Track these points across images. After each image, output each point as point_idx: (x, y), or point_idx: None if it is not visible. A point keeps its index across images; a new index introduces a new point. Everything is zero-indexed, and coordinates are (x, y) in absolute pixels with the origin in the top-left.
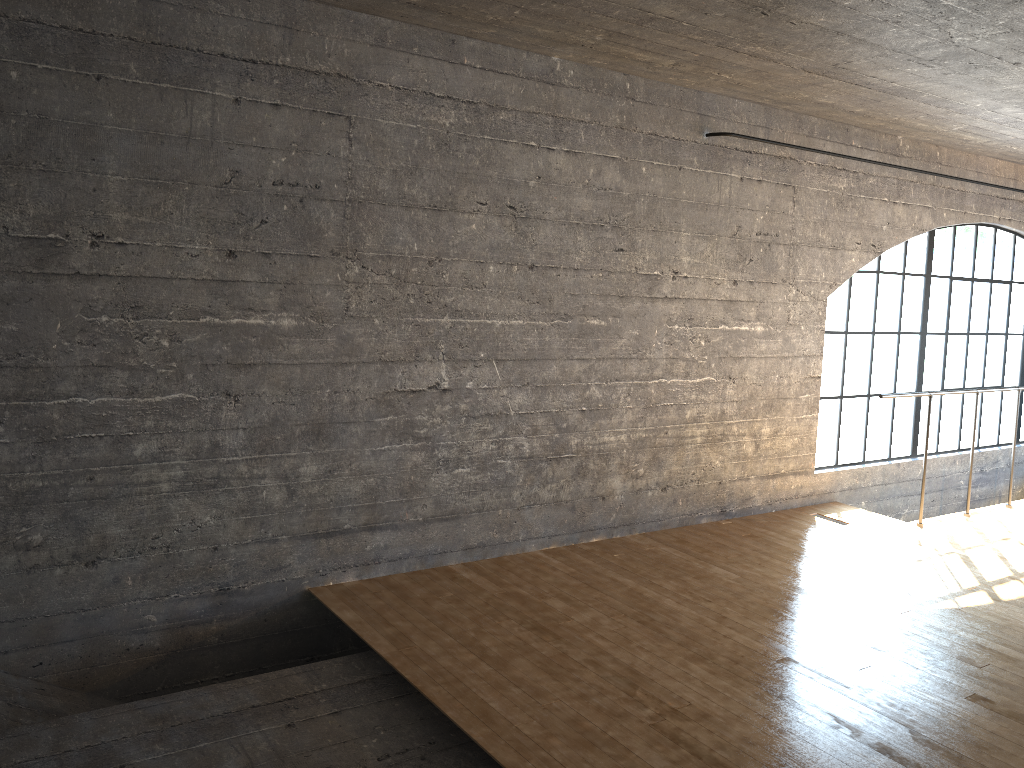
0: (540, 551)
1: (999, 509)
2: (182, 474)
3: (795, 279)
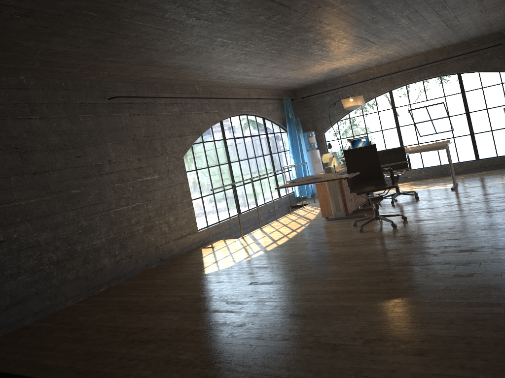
0: (74, 303)
1: (273, 222)
2: None
3: (167, 152)
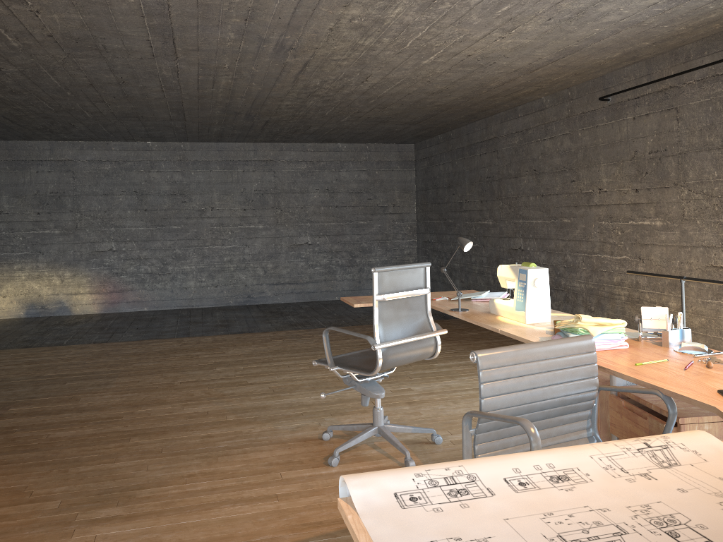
0: None
1: None
2: (478, 268)
3: (685, 181)
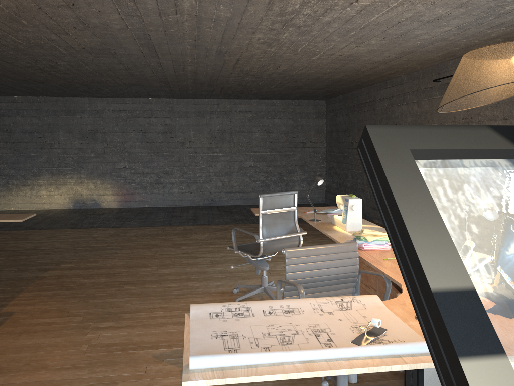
0: None
1: None
2: (361, 187)
3: None
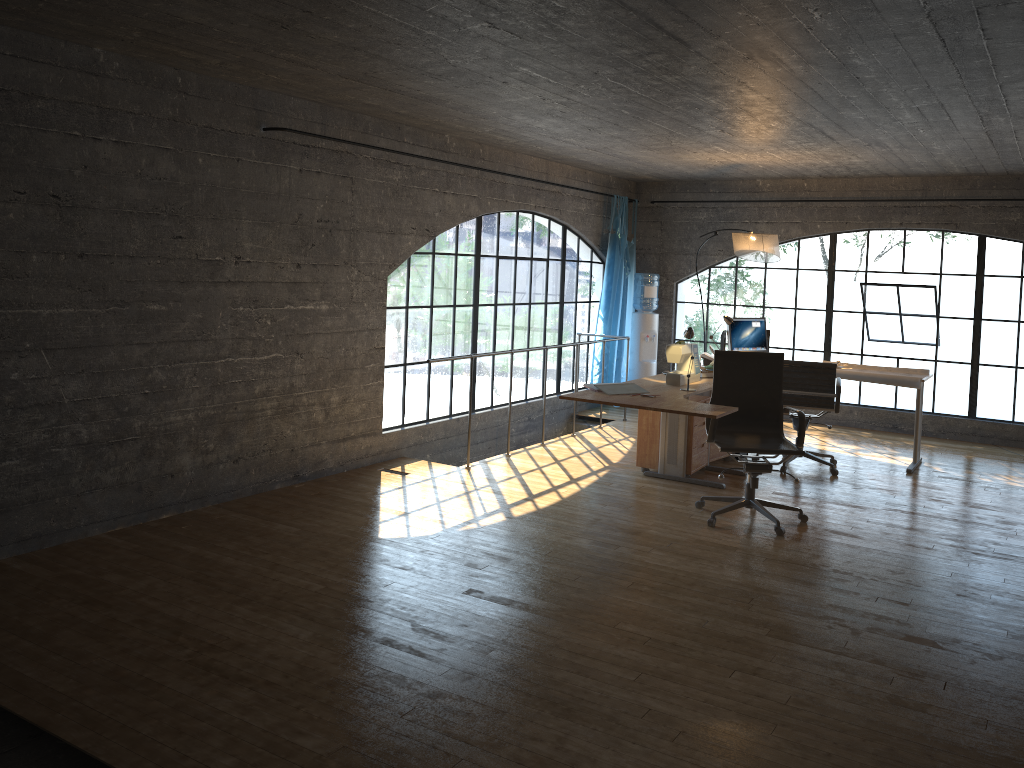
0: (105, 534)
1: (535, 448)
2: None
3: (357, 261)
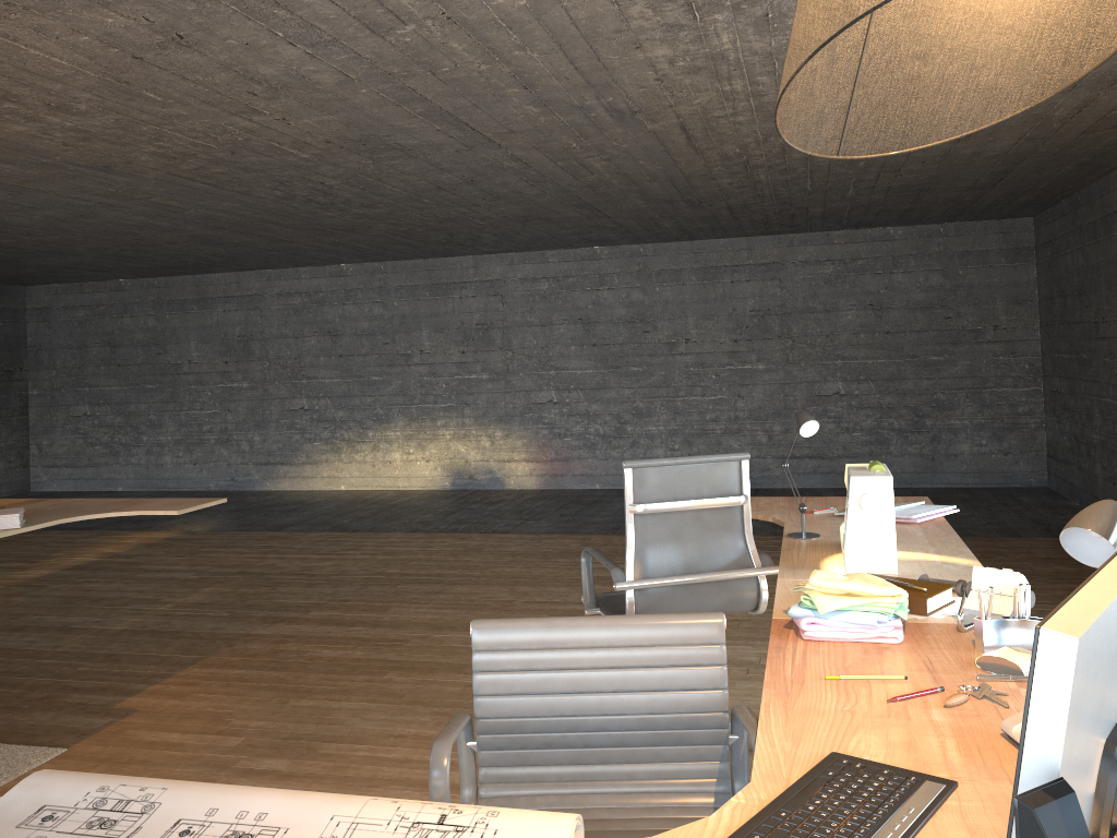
0: None
1: None
2: None
3: None
